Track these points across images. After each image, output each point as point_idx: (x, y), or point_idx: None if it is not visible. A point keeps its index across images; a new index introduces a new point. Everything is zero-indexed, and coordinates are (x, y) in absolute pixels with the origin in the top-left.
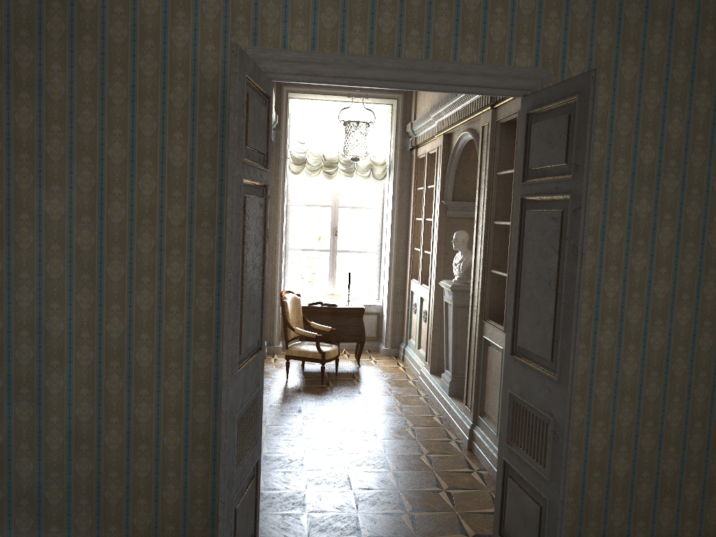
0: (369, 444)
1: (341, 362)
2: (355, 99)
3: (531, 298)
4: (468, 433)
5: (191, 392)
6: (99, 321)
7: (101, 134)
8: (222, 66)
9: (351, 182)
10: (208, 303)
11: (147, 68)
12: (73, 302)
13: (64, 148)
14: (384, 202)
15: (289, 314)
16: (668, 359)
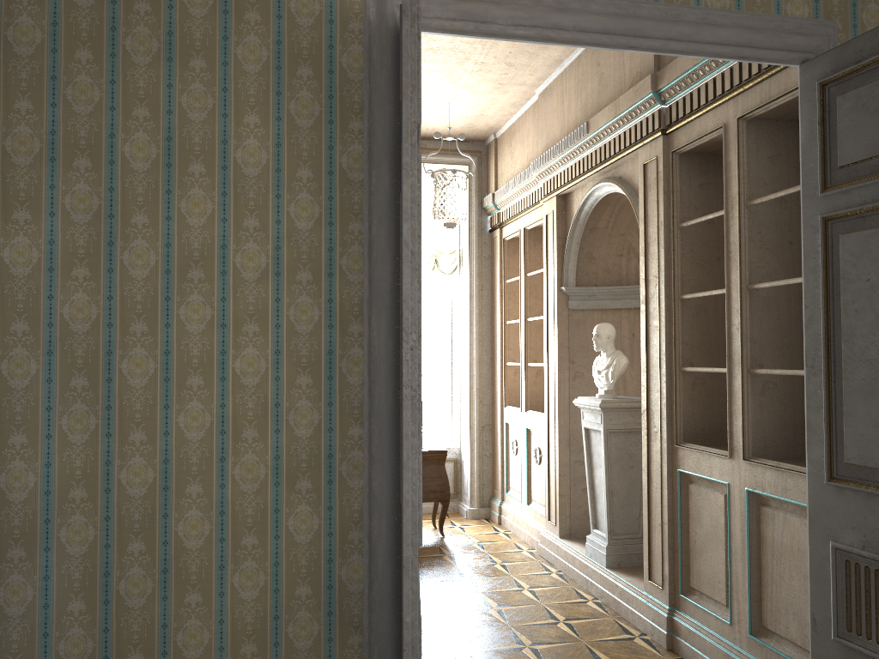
0: (516, 655)
1: None
2: None
3: (877, 377)
4: (664, 624)
5: (283, 591)
6: (106, 466)
7: (109, 117)
8: (327, 3)
9: None
10: (312, 421)
11: (195, 4)
12: (55, 431)
13: (40, 142)
14: (454, 305)
15: None
16: None
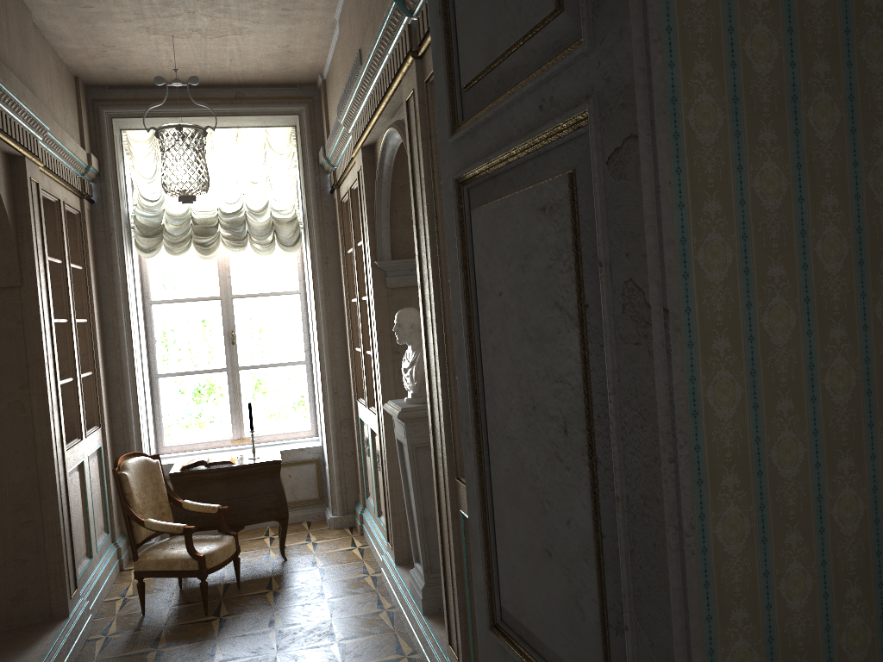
0: None
1: (256, 556)
2: (232, 121)
3: (520, 471)
4: None
5: None
6: None
7: None
8: None
9: (248, 255)
10: None
11: None
12: None
13: None
14: (306, 281)
15: (135, 495)
16: (879, 550)
